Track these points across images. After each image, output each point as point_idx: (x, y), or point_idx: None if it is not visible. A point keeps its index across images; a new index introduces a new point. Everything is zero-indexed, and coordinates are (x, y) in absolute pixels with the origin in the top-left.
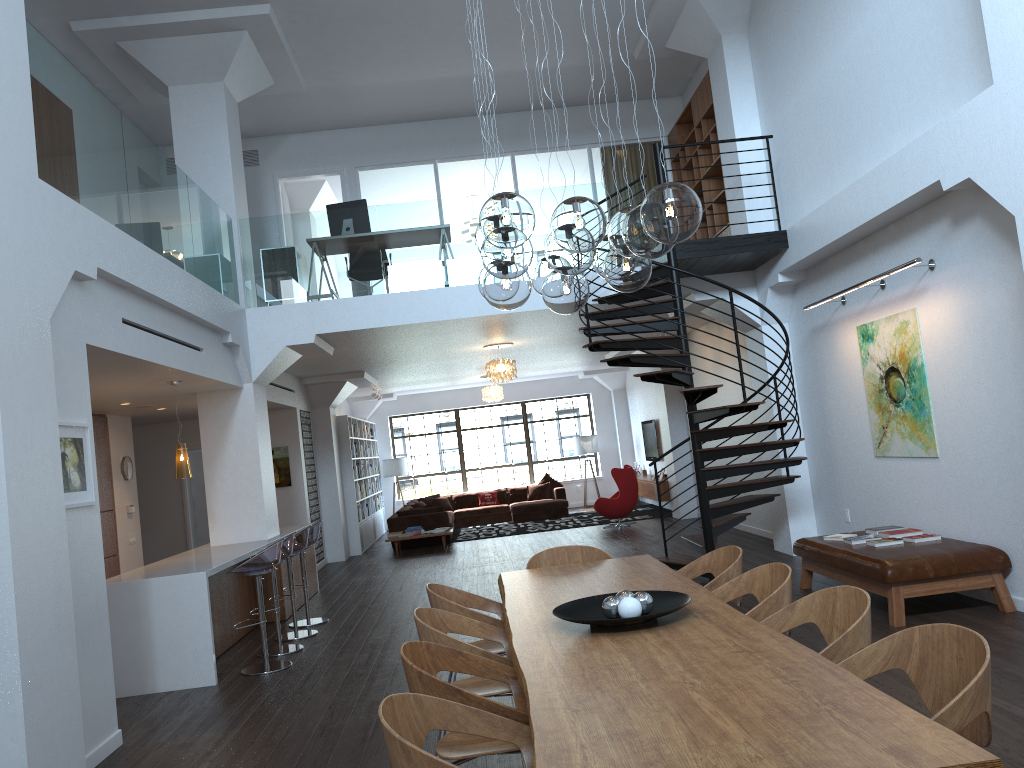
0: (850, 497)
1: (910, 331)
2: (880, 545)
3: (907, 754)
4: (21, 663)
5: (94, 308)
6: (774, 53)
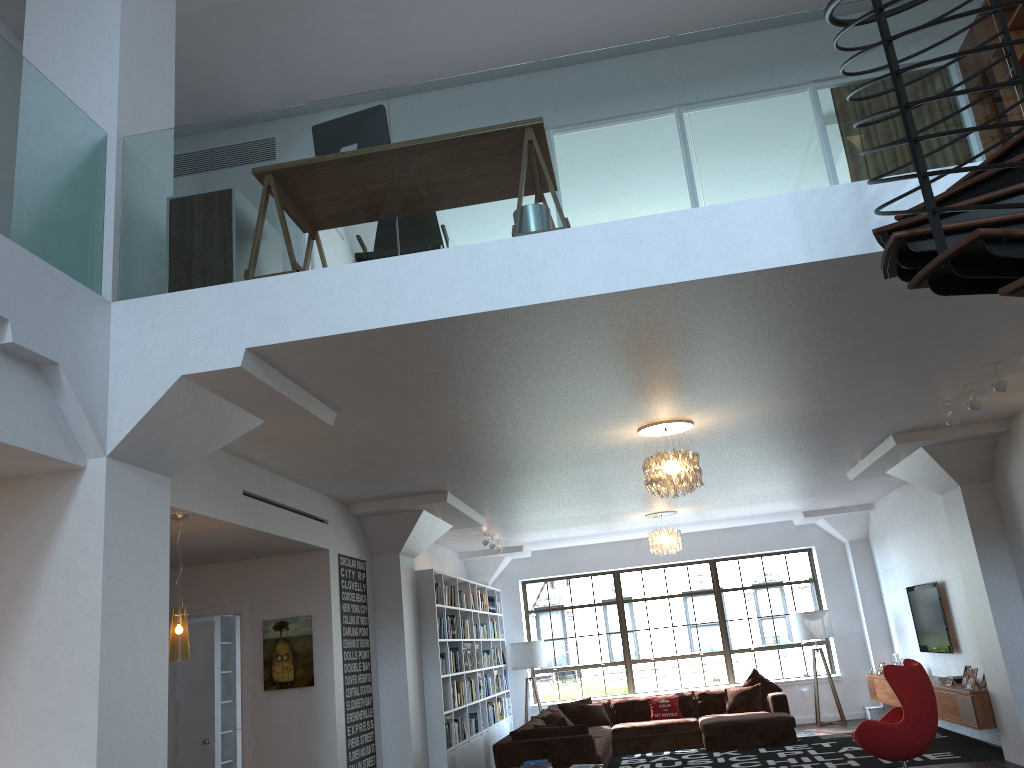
0: None
1: None
2: None
3: None
4: None
5: None
6: None
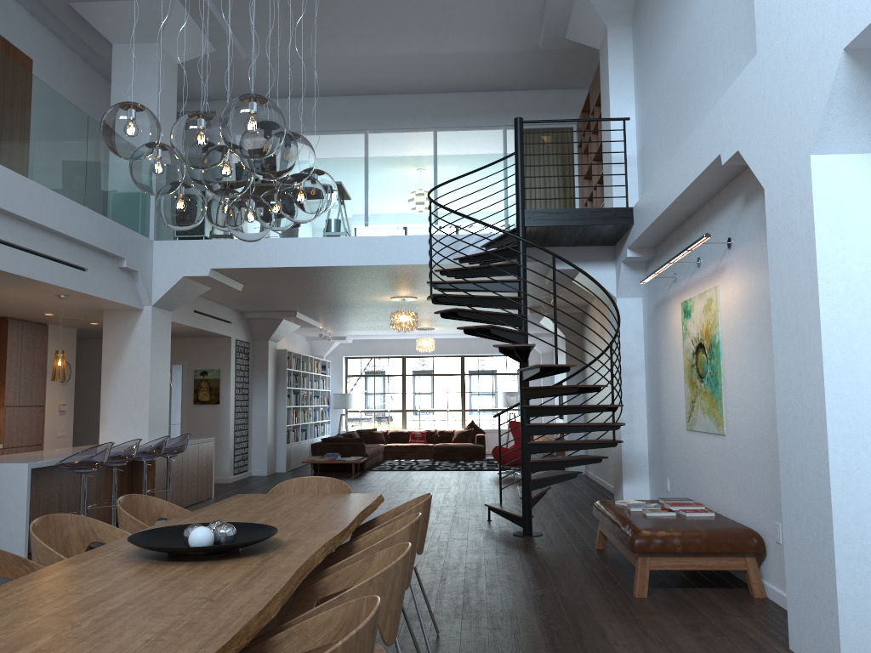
0: (670, 467)
1: (713, 308)
2: (651, 514)
3: None
4: None
5: None
6: (646, 43)
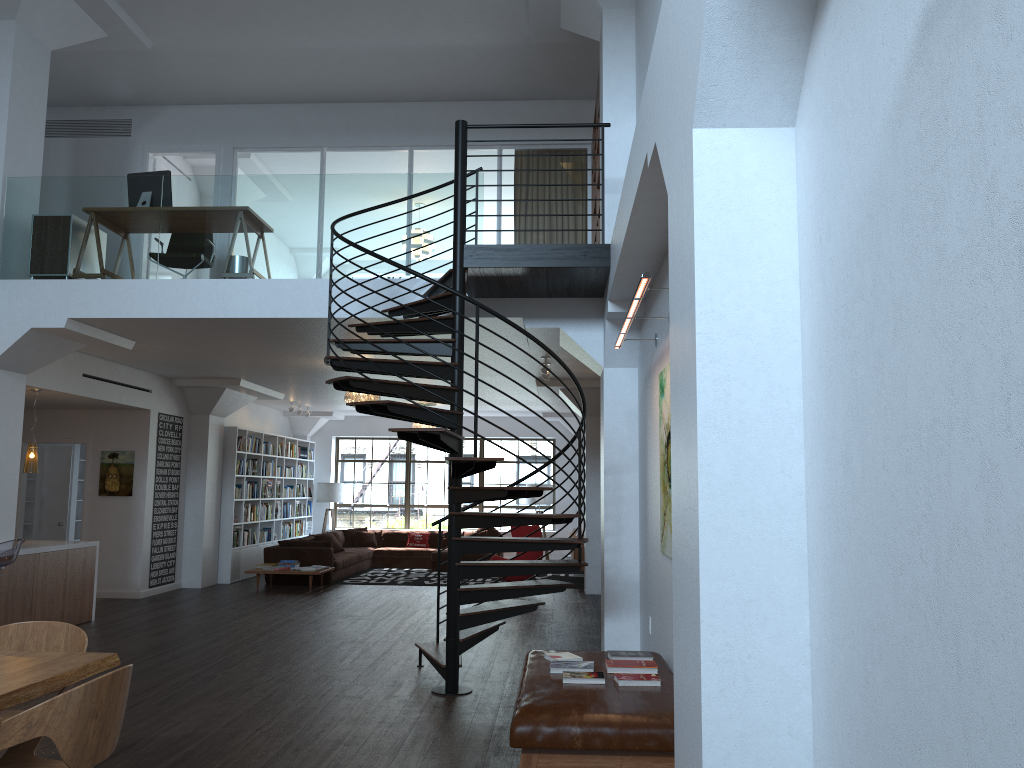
0: (652, 601)
1: None
2: (570, 682)
3: None
4: None
5: None
6: (642, 27)
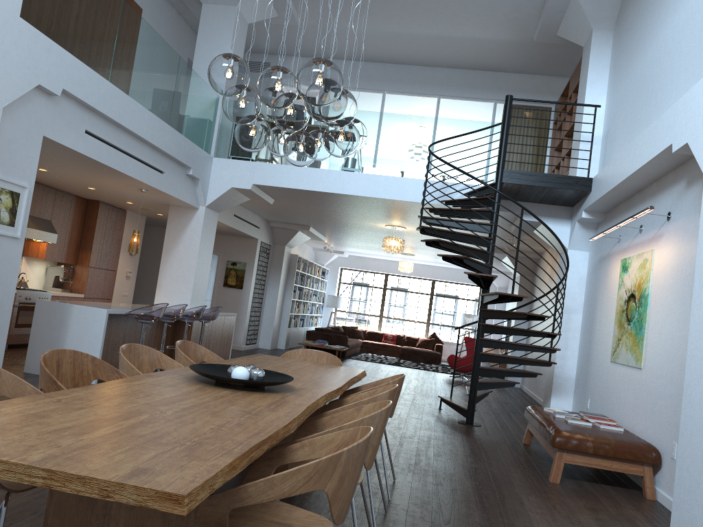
0: (592, 390)
1: (647, 267)
2: (572, 422)
3: (141, 474)
4: None
5: (59, 116)
6: (623, 46)
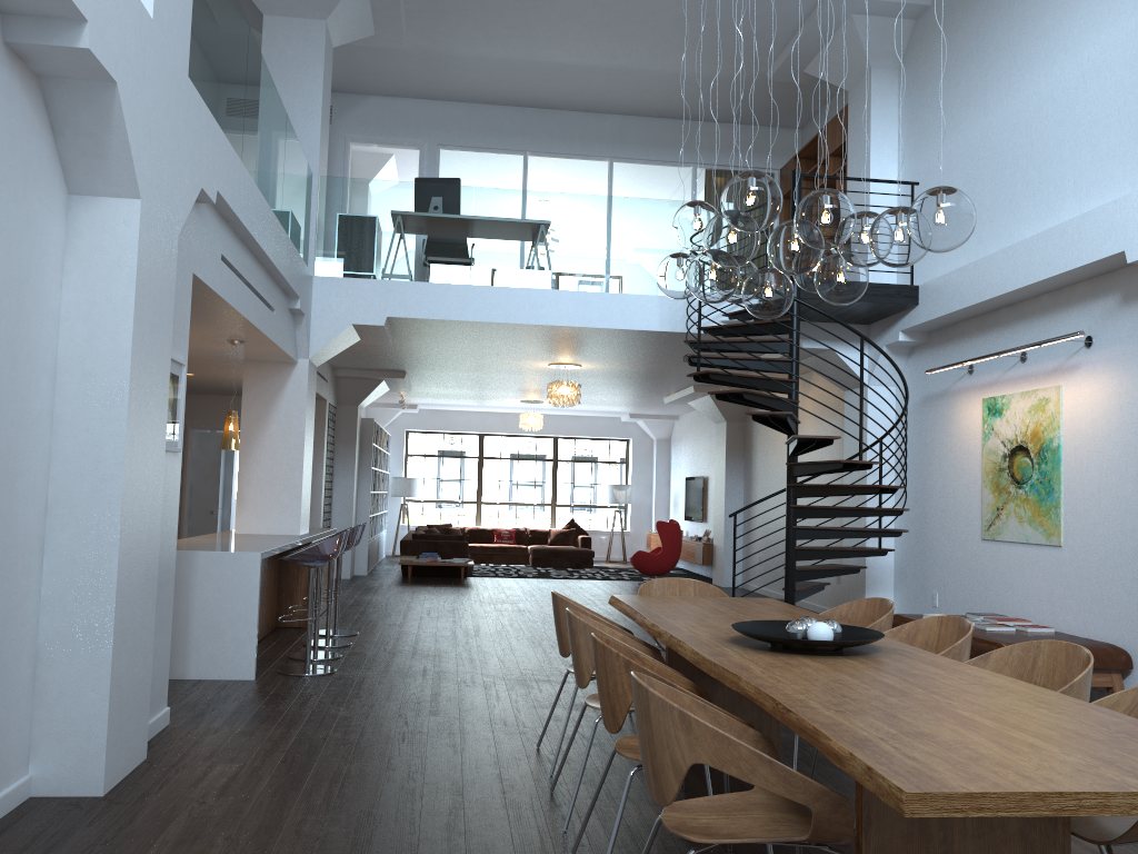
0: (942, 580)
1: (1049, 409)
2: (991, 629)
3: None
4: (116, 607)
5: (203, 236)
6: (929, 96)
